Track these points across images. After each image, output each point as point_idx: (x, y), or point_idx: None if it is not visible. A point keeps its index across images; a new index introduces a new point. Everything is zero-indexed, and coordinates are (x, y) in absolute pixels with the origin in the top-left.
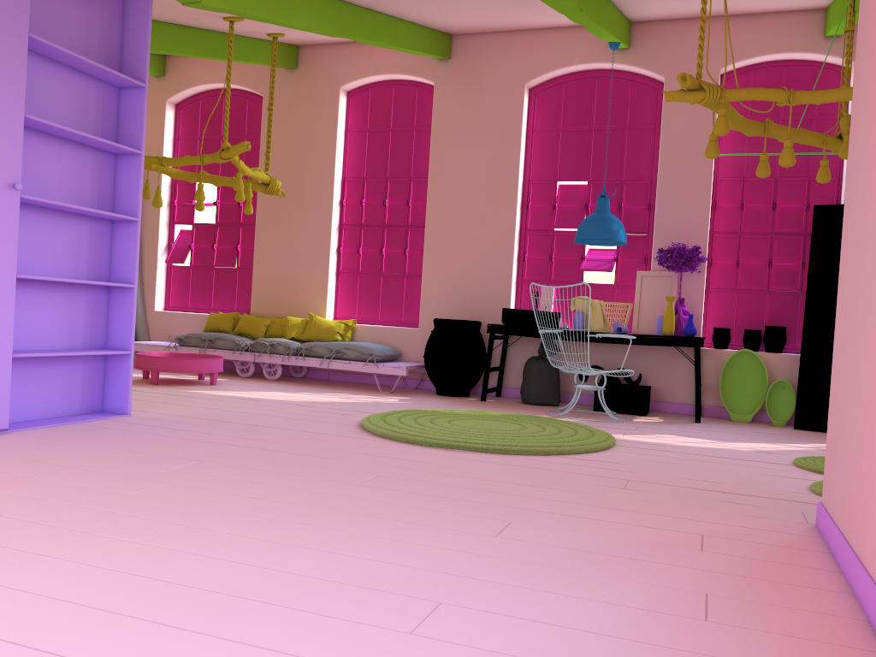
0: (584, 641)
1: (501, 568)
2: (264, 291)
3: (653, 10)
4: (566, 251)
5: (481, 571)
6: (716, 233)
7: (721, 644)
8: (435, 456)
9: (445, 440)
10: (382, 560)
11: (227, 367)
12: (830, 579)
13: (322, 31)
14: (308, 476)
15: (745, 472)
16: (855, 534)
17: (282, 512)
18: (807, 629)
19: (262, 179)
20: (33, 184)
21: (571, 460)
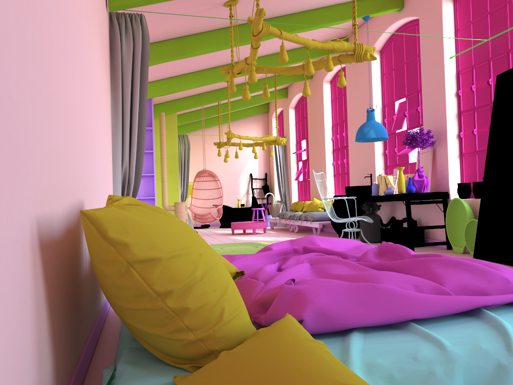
0: None
1: None
2: (312, 189)
3: None
4: (401, 144)
5: None
6: (462, 113)
7: None
8: None
9: None
10: None
11: (306, 227)
12: None
13: (208, 83)
14: None
15: None
16: None
17: None
18: None
19: (270, 139)
20: None
21: None
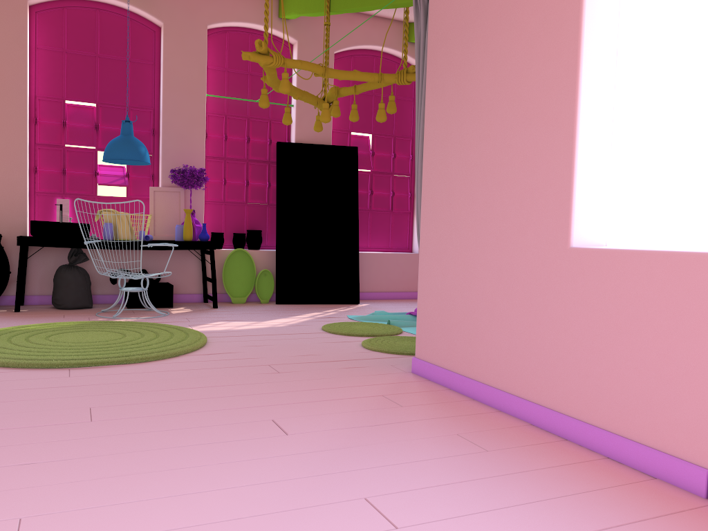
0: (474, 488)
1: (341, 457)
2: None
3: None
4: (79, 166)
5: (335, 464)
6: (208, 158)
7: (518, 462)
8: (97, 376)
9: (86, 359)
10: (263, 482)
11: None
12: (478, 405)
13: None
14: (27, 425)
15: (315, 343)
16: (489, 375)
17: (88, 469)
18: (524, 438)
19: None
20: None
21: (203, 357)
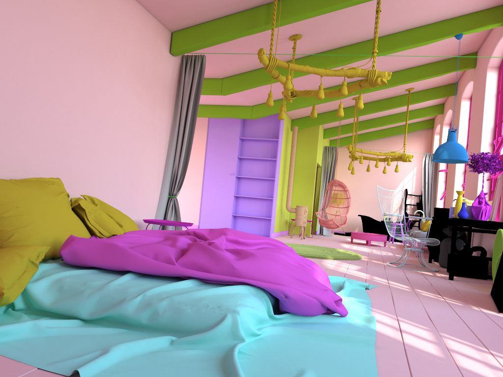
0: None
1: None
2: None
3: (457, 8)
4: None
5: None
6: None
7: None
8: None
9: None
10: None
11: None
12: None
13: (322, 102)
14: None
15: None
16: None
17: None
18: None
19: (395, 155)
20: (250, 172)
21: None
